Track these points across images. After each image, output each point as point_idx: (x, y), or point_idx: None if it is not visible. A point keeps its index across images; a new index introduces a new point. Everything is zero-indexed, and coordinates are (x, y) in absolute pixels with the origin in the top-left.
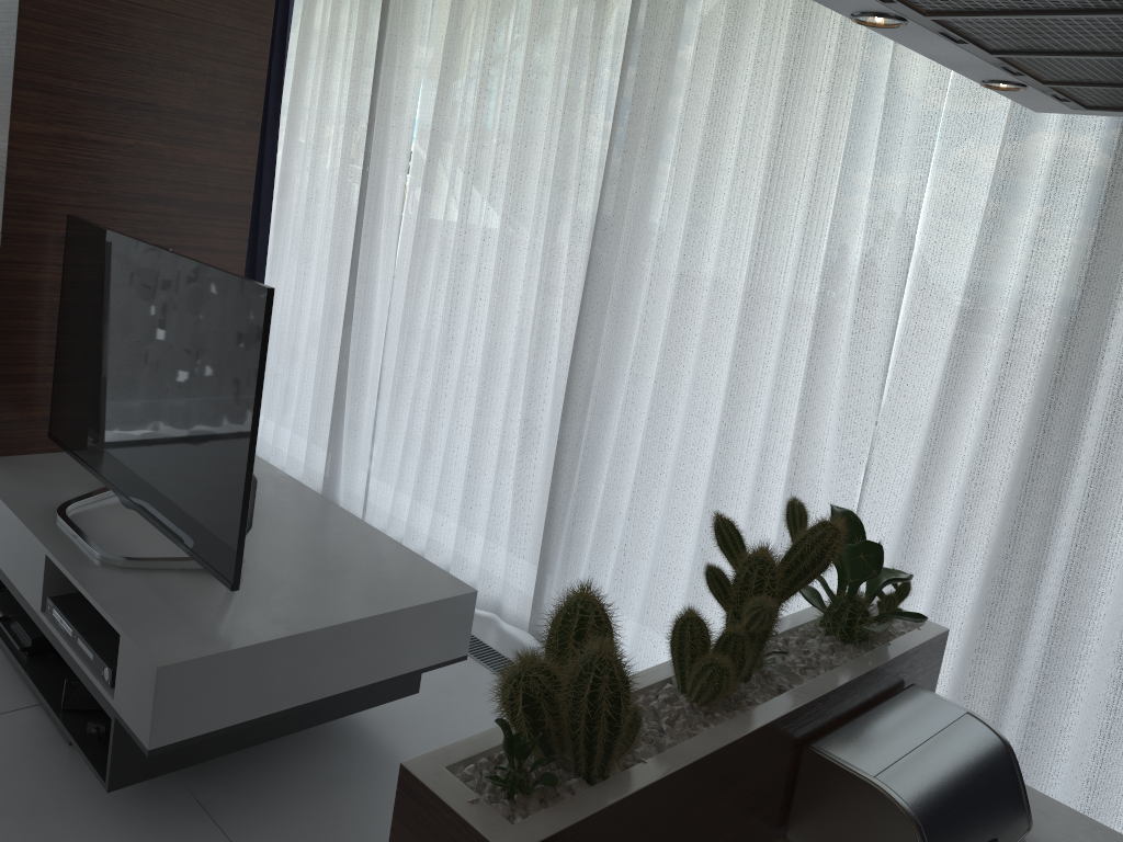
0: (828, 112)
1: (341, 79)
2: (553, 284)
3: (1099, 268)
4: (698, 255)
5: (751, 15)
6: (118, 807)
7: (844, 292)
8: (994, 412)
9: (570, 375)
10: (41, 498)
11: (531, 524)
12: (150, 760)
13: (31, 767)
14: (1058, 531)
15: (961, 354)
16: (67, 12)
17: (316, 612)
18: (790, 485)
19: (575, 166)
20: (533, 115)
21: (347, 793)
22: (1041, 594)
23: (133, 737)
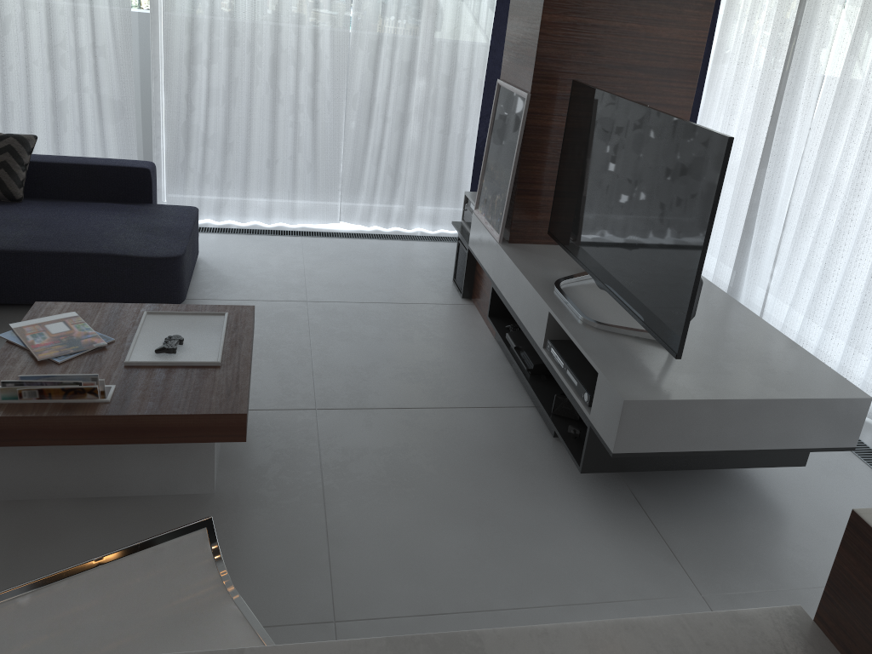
0: None
1: None
2: None
3: None
4: None
5: None
6: (583, 484)
7: None
8: None
9: None
10: (543, 274)
11: None
12: (608, 460)
13: (531, 444)
14: None
15: None
16: None
17: (734, 386)
18: None
19: None
20: None
21: (741, 523)
22: None
23: (601, 442)
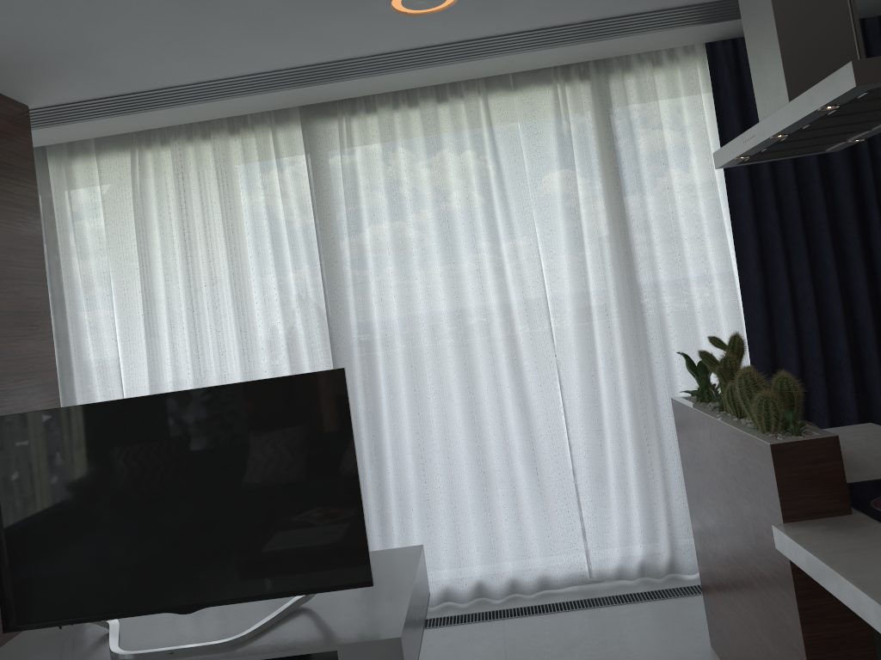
0: (470, 208)
1: None
2: (300, 362)
3: (629, 246)
4: (414, 307)
5: (399, 167)
6: None
7: (511, 297)
8: (609, 326)
9: None
10: None
11: None
12: None
13: None
14: (654, 367)
15: (588, 304)
16: None
17: (391, 587)
18: (525, 407)
19: (290, 281)
20: (241, 257)
21: None
22: (658, 399)
23: None
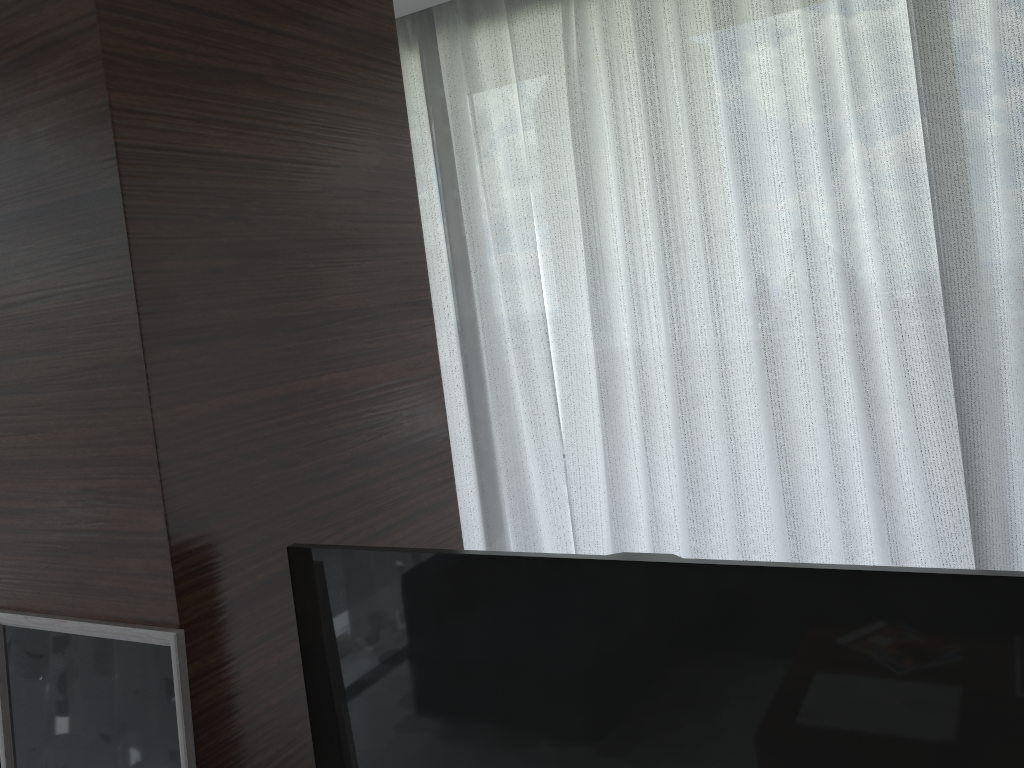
0: None
1: None
2: (881, 395)
3: None
4: None
5: None
6: None
7: None
8: None
9: (973, 509)
10: None
11: None
12: None
13: None
14: None
15: None
16: (190, 194)
17: None
18: None
19: (860, 234)
20: (762, 188)
21: None
22: None
23: None
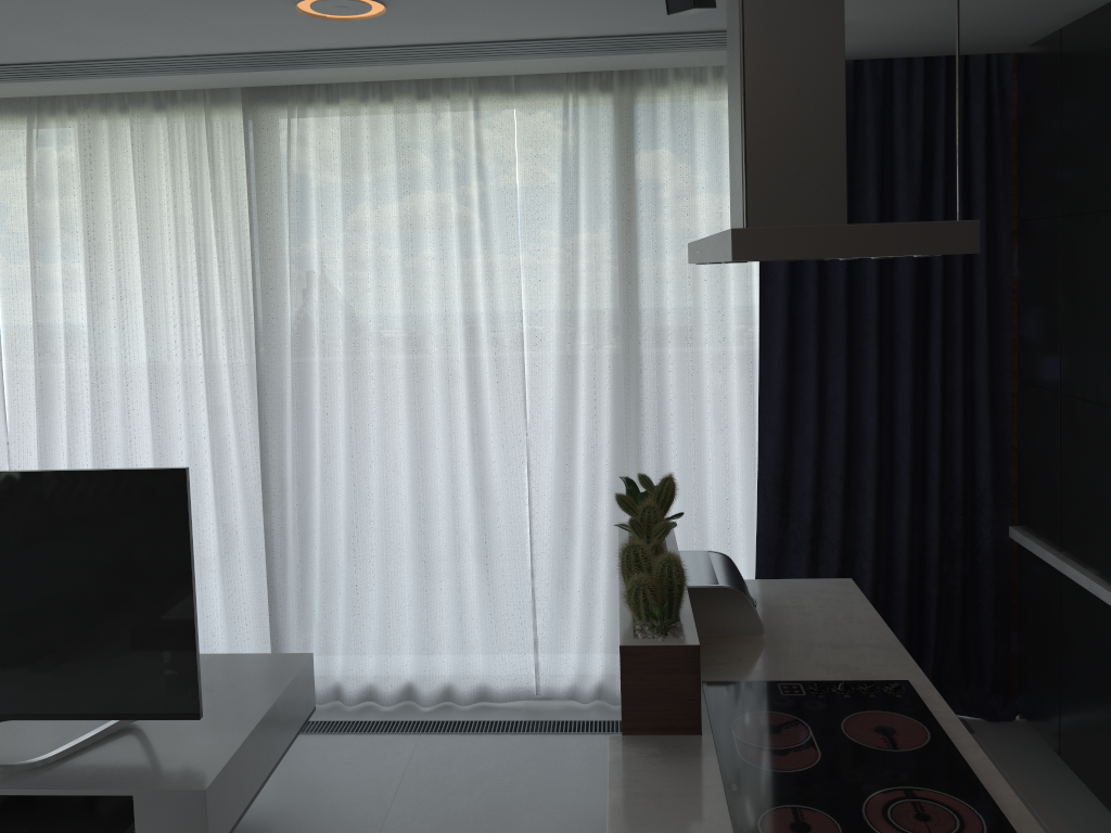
0: (443, 242)
1: None
2: (220, 406)
3: (632, 312)
4: (362, 355)
5: (361, 179)
6: None
7: (482, 357)
8: (596, 406)
9: (264, 474)
10: None
11: (248, 609)
12: None
13: None
14: (644, 461)
15: (572, 378)
16: None
17: (240, 713)
18: (481, 492)
19: (216, 305)
20: (158, 269)
21: None
22: None
23: None
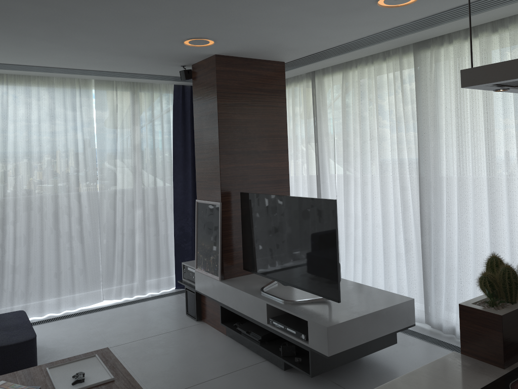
0: (504, 105)
1: (300, 128)
2: (405, 186)
3: None
4: (464, 164)
5: None
6: (311, 386)
7: None
8: None
9: (421, 218)
10: (251, 288)
11: (416, 280)
12: (321, 366)
13: (276, 377)
14: None
15: None
16: (230, 127)
17: (364, 309)
18: None
19: (404, 142)
20: (383, 127)
21: (384, 378)
22: None
23: (320, 354)
